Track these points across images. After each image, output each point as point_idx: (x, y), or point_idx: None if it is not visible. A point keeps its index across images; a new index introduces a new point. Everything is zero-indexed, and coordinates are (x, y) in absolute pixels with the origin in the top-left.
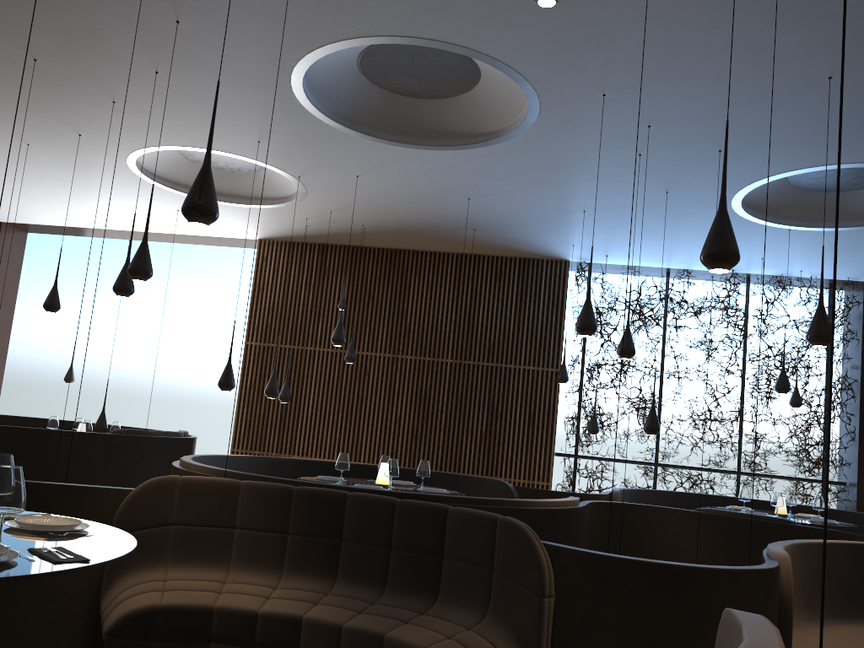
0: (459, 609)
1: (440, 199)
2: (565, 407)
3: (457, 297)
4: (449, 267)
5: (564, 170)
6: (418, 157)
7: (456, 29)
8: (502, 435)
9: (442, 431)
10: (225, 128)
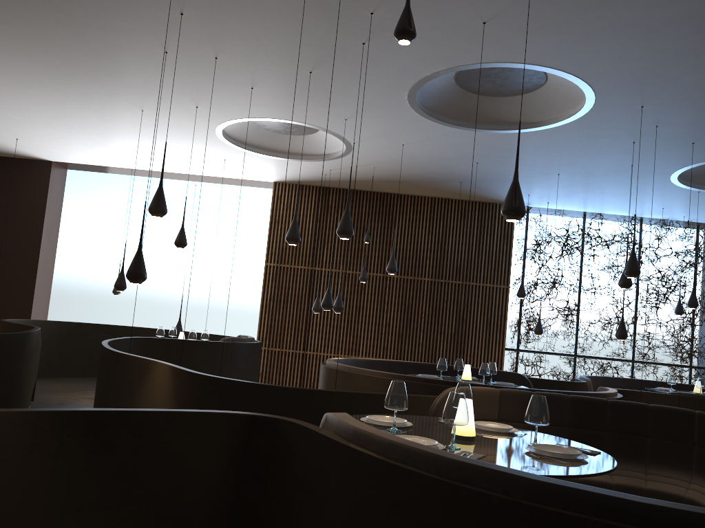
0: (669, 470)
1: (454, 162)
2: (509, 314)
3: (431, 230)
4: (425, 208)
5: (568, 149)
6: (464, 135)
7: (573, 63)
8: (467, 335)
9: (422, 332)
10: (327, 109)
